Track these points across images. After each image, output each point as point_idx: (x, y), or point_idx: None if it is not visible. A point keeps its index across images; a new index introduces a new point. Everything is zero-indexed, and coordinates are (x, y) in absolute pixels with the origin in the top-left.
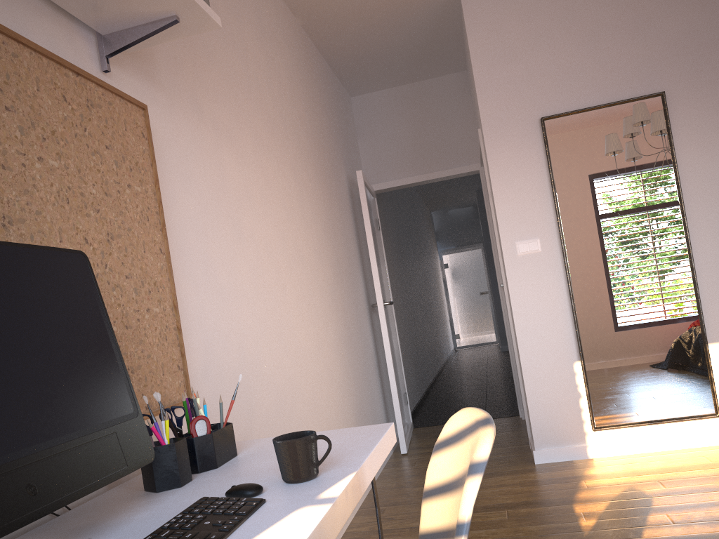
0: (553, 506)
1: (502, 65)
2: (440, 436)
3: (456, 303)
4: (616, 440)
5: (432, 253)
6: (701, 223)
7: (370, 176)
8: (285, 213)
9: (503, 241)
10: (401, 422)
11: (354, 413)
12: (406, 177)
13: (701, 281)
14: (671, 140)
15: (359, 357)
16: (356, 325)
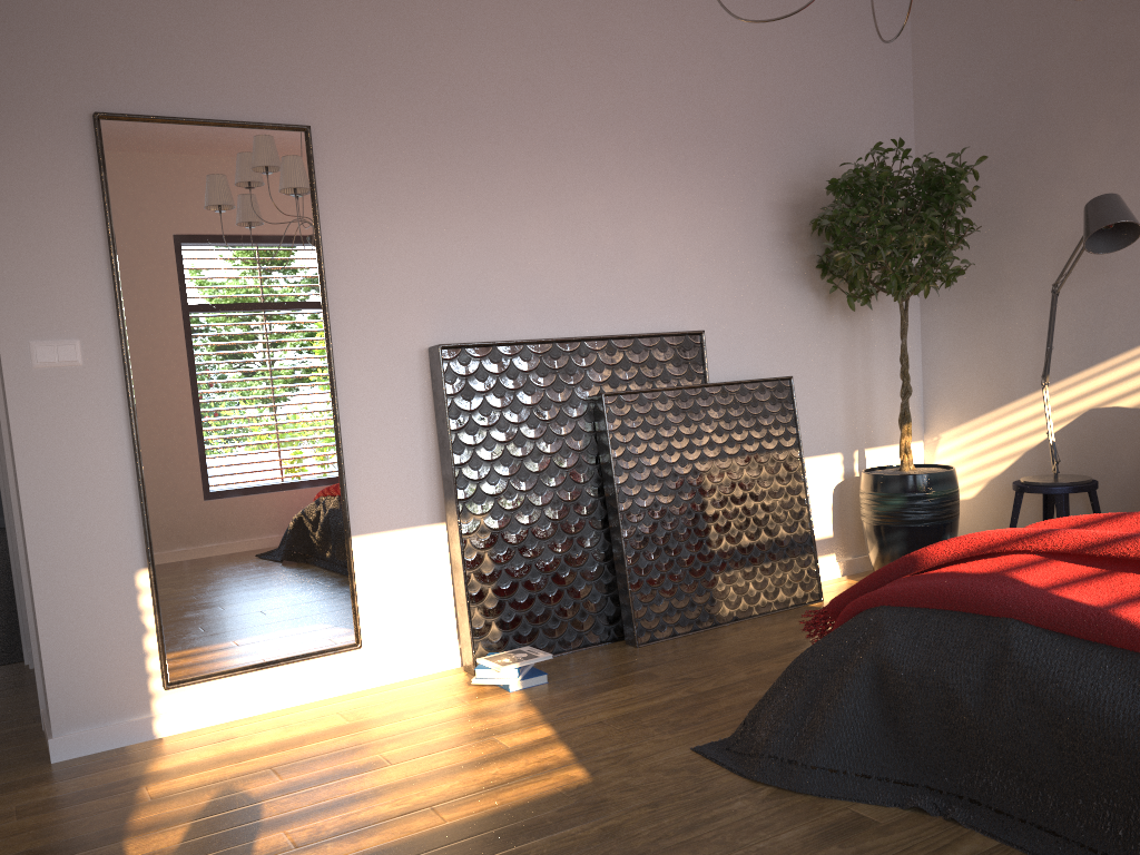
0: (85, 851)
1: None
2: None
3: None
4: (204, 701)
5: None
6: (352, 349)
7: None
8: None
9: (3, 335)
10: None
11: None
12: None
13: (347, 439)
14: (317, 209)
15: None
16: None
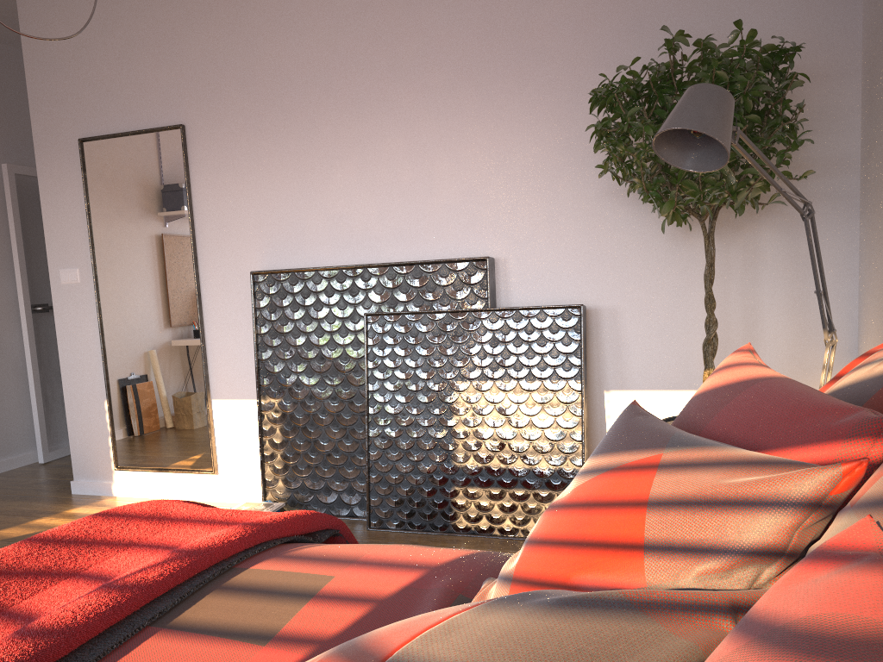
0: None
1: (50, 75)
2: None
3: None
4: (136, 482)
5: None
6: (211, 273)
7: None
8: None
9: (50, 266)
10: (40, 432)
11: None
12: None
13: (209, 334)
14: (185, 180)
15: None
16: None
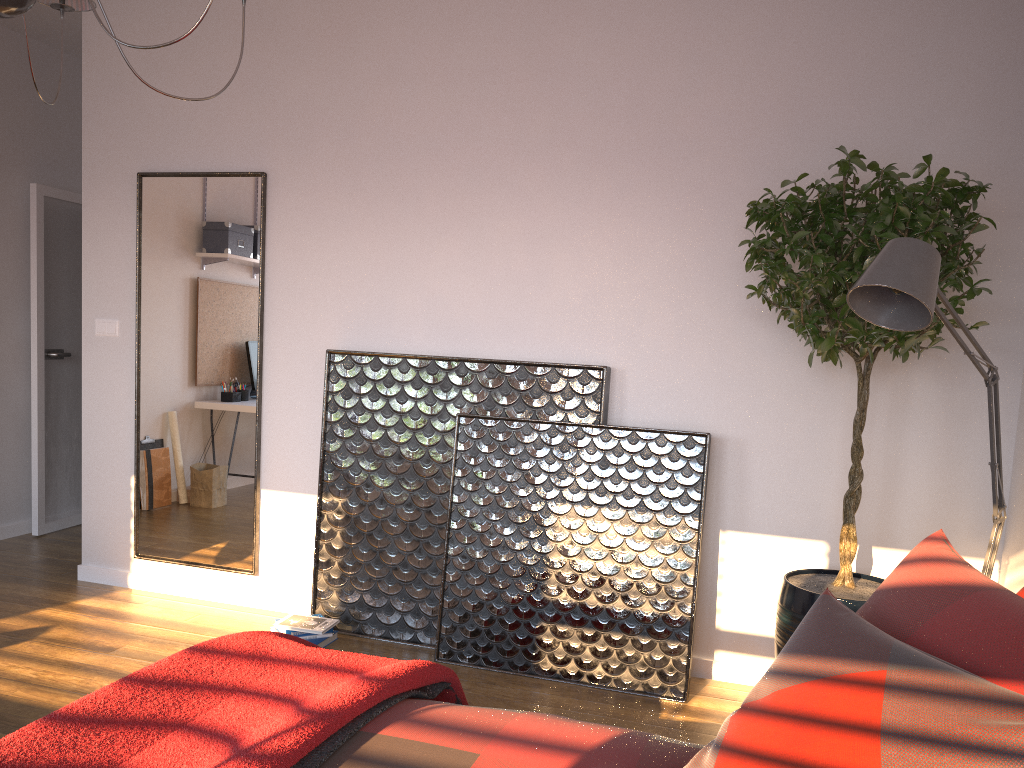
0: None
1: (112, 95)
2: None
3: None
4: (158, 574)
5: None
6: (278, 345)
7: None
8: None
9: (84, 314)
10: (37, 499)
11: None
12: None
13: (267, 414)
14: (260, 236)
15: None
16: None
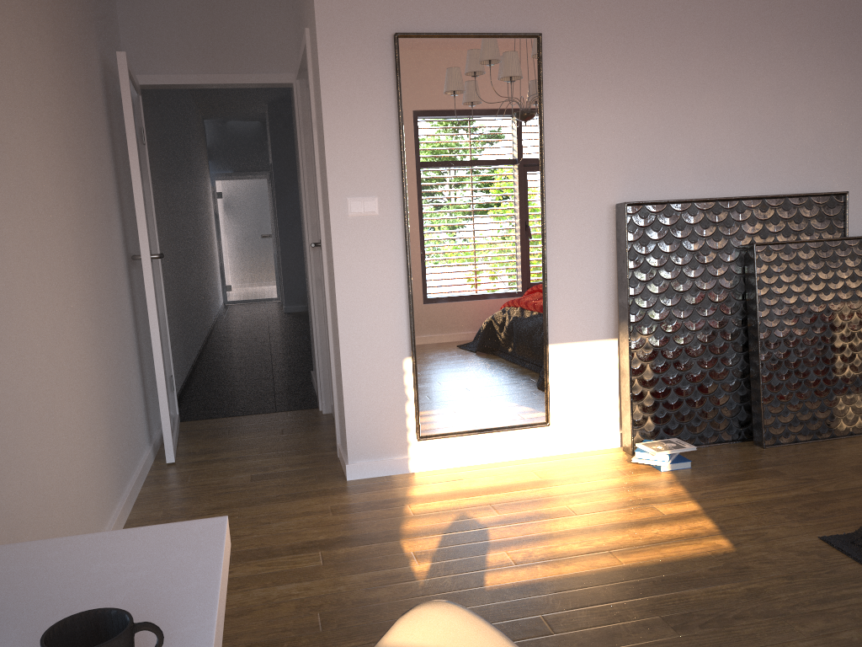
0: (377, 543)
1: None
2: (390, 643)
3: (229, 245)
4: (441, 451)
5: (204, 176)
6: (558, 205)
7: (133, 61)
8: (4, 110)
9: (331, 194)
10: (170, 422)
11: (105, 419)
12: (189, 73)
13: (550, 272)
14: (541, 98)
15: (114, 335)
16: (110, 288)
